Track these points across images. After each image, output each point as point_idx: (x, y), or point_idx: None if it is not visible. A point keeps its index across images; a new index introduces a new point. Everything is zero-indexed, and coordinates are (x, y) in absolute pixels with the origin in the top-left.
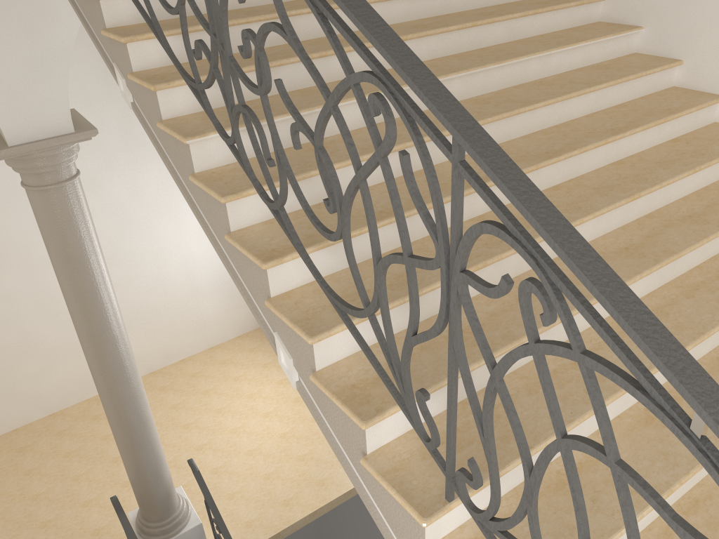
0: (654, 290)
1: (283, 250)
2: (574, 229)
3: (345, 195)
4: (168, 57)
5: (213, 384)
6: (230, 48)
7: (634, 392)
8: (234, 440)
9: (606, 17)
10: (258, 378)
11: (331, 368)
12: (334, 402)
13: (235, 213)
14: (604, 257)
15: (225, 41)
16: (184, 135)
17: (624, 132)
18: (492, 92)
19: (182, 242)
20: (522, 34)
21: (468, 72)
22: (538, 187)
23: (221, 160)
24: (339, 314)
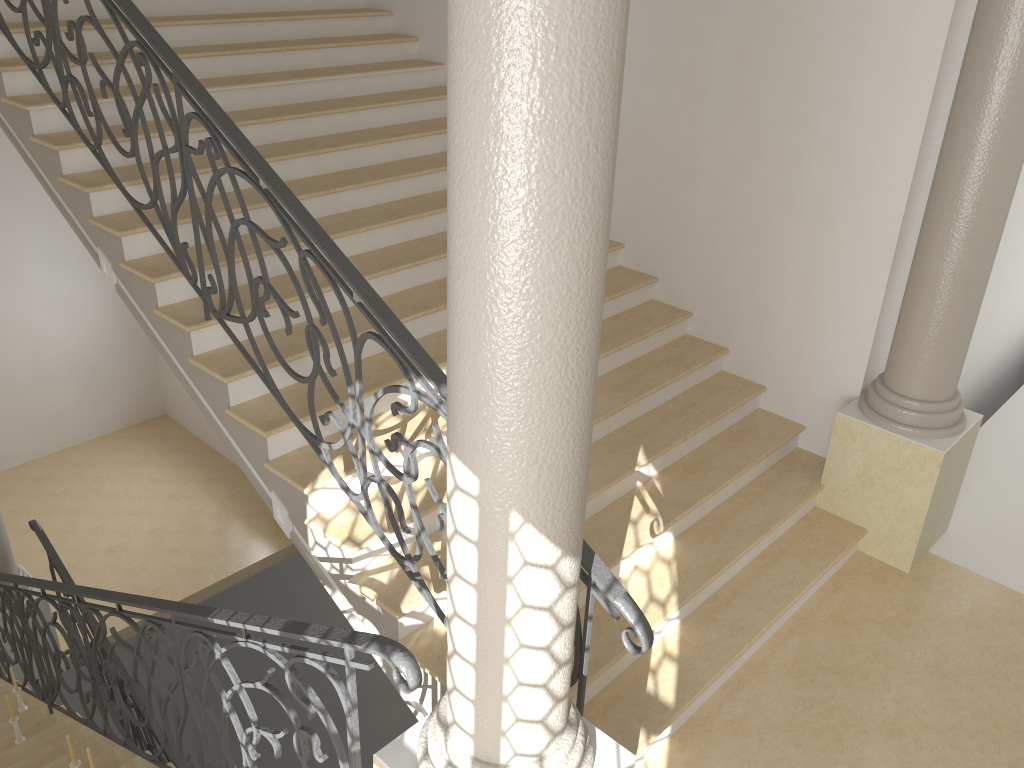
0: (404, 241)
1: (103, 182)
2: (220, 108)
3: (132, 121)
4: (12, 51)
5: (64, 486)
6: (60, 35)
7: (243, 176)
8: (91, 539)
9: (421, 56)
10: (124, 478)
11: (137, 260)
12: (136, 273)
13: (67, 161)
14: (365, 215)
15: (56, 30)
16: (25, 104)
17: (401, 136)
18: (302, 103)
19: (25, 311)
20: (340, 62)
21: (276, 83)
22: (325, 170)
23: (57, 127)
24: (139, 215)
